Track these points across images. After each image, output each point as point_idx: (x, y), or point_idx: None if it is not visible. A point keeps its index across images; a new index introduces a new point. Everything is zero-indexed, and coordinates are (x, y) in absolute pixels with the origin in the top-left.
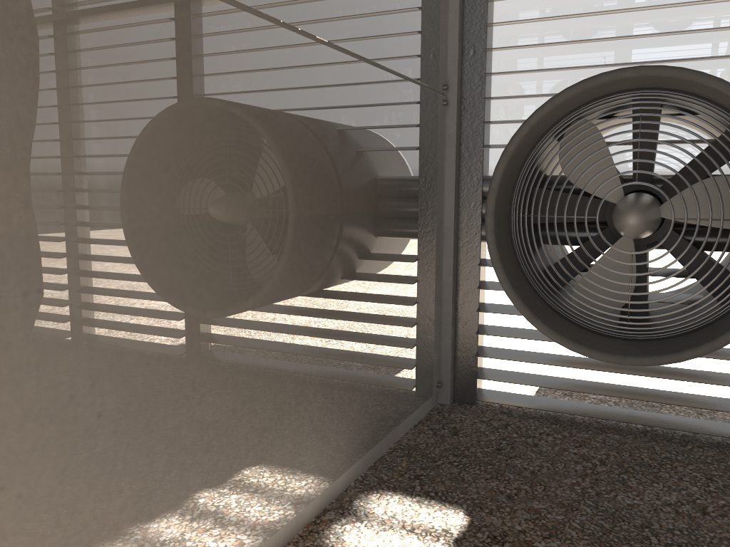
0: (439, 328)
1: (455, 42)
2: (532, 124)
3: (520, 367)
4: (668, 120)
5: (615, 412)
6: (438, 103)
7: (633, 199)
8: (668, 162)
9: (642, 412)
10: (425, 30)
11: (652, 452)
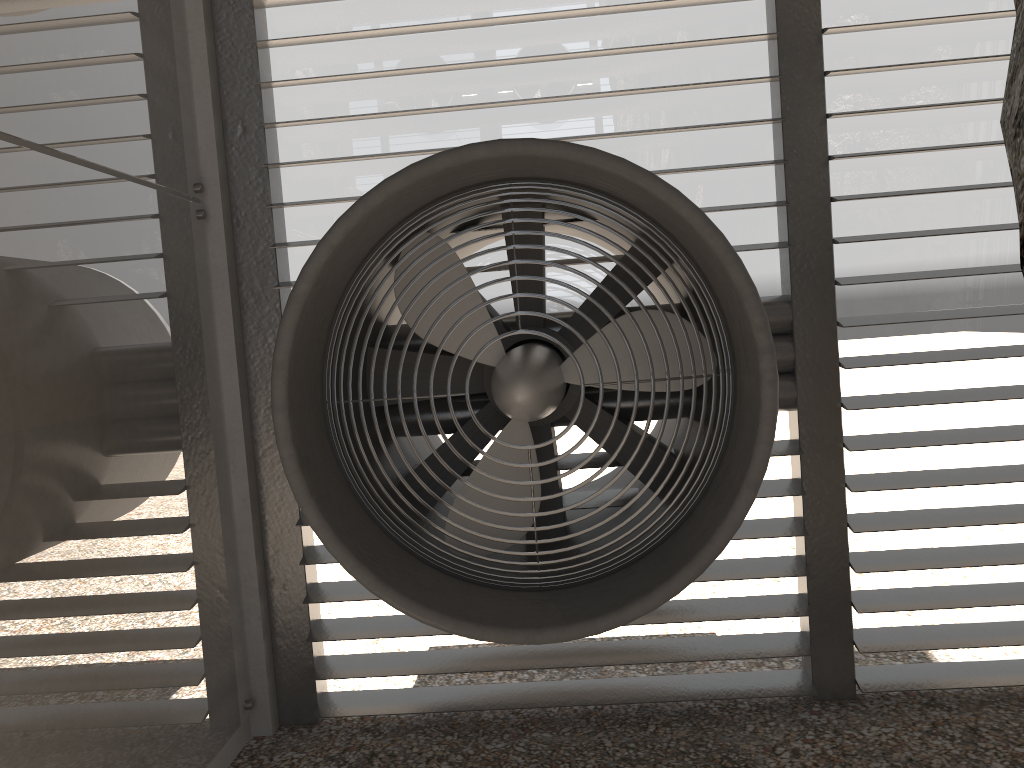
0: (237, 605)
1: (209, 112)
2: (335, 244)
3: (385, 645)
4: (555, 229)
5: (540, 690)
6: (187, 215)
7: (519, 359)
8: (564, 292)
9: (579, 681)
10: (142, 87)
11: (602, 753)
